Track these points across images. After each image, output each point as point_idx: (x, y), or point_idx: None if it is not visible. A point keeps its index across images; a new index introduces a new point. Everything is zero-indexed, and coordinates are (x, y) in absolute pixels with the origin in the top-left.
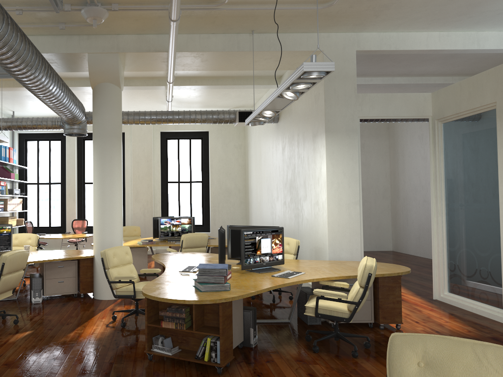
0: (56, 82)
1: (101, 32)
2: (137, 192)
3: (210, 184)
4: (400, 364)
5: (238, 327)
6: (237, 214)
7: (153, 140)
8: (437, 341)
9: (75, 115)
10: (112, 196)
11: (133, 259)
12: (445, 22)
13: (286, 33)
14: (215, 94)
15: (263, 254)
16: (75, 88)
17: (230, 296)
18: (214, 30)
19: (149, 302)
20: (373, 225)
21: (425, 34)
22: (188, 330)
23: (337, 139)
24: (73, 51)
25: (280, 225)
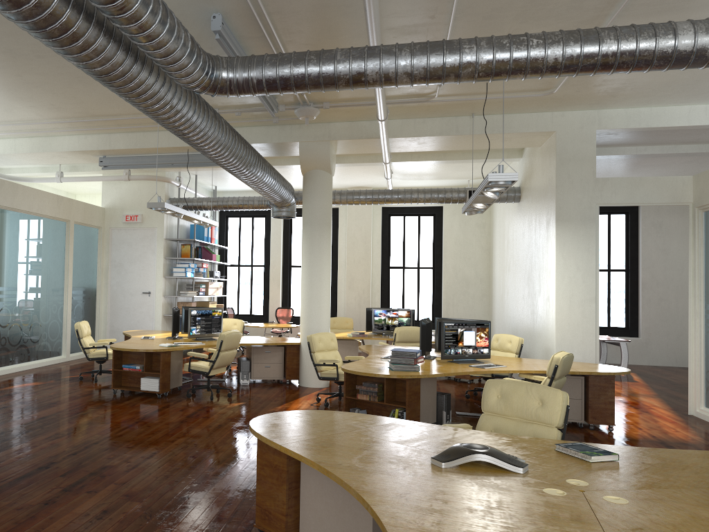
0: (268, 174)
1: (313, 121)
2: (352, 279)
3: (443, 272)
4: (487, 396)
5: (430, 408)
6: (477, 310)
7: (372, 217)
8: (509, 383)
9: (284, 198)
10: (320, 284)
11: (342, 353)
12: (706, 96)
13: (512, 113)
14: (446, 167)
15: (465, 346)
16: (285, 166)
17: (416, 374)
18: (430, 115)
19: (348, 377)
20: (672, 332)
21: (686, 107)
22: (379, 402)
23: (570, 228)
24: (285, 140)
25: (519, 323)
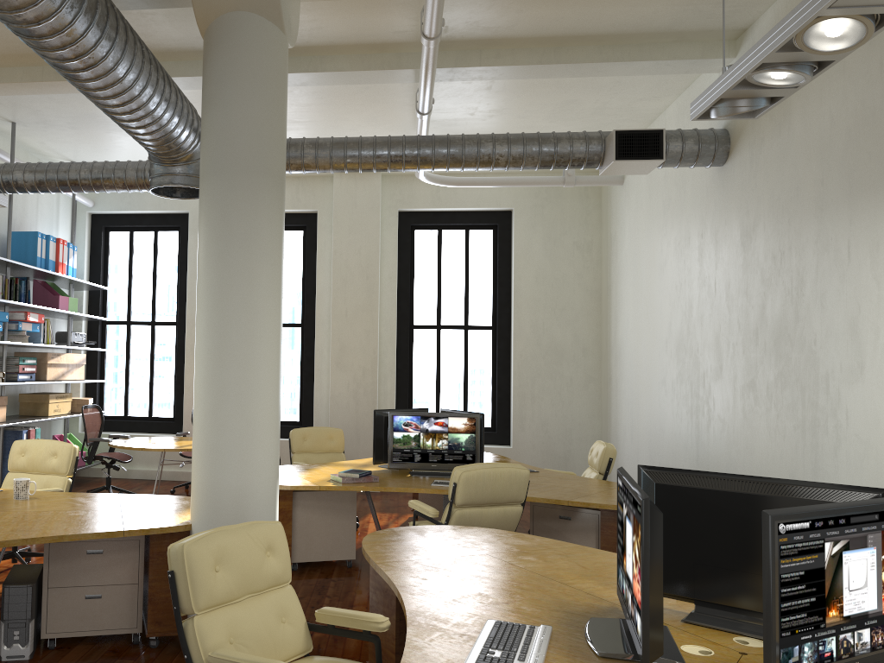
0: None
1: None
2: (342, 348)
3: (515, 334)
4: None
5: None
6: (577, 407)
7: (381, 230)
8: None
9: (170, 130)
10: (247, 350)
11: (319, 522)
12: None
13: None
14: (541, 106)
15: (848, 621)
16: (189, 82)
17: None
18: None
19: None
20: None
21: None
22: None
23: None
24: None
25: (730, 447)
